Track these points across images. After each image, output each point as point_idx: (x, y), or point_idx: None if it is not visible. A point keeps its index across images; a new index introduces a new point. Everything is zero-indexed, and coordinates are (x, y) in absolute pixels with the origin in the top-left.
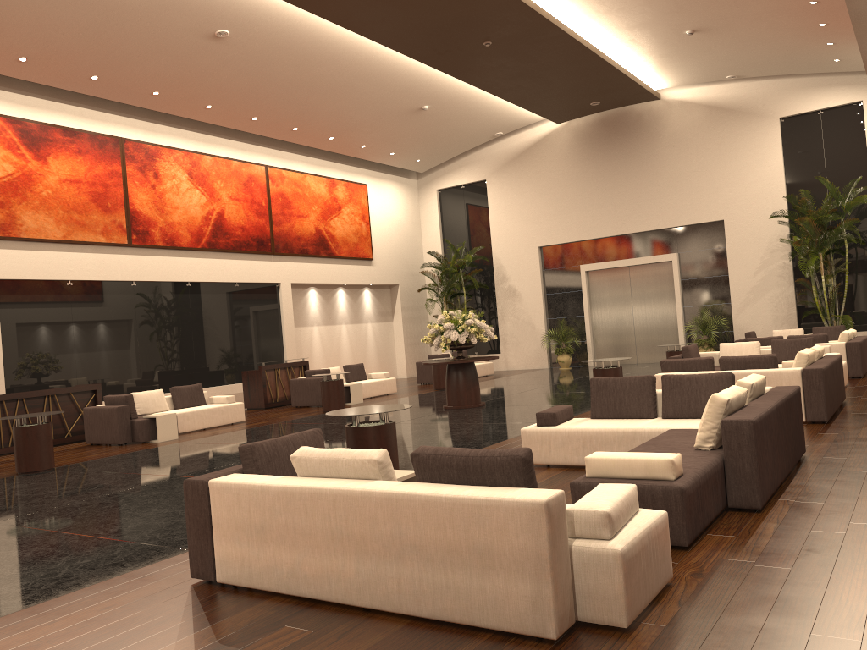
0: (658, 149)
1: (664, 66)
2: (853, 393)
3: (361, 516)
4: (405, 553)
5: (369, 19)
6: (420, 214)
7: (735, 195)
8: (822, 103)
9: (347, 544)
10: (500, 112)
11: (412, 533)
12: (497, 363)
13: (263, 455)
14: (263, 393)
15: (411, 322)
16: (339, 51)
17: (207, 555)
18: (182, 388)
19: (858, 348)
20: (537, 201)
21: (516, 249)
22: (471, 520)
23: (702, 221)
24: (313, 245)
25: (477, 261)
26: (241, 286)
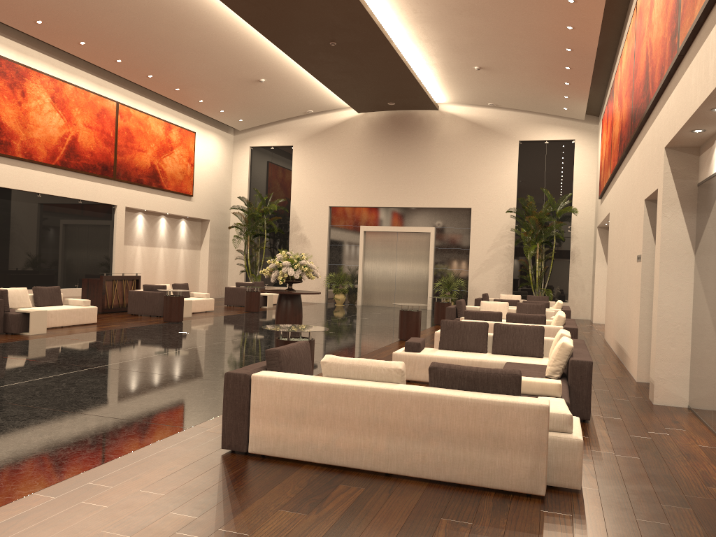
0: (431, 147)
1: (449, 87)
2: None
3: (396, 408)
4: (432, 435)
5: (250, 5)
6: (233, 164)
7: (481, 191)
8: (549, 136)
9: (381, 428)
10: (318, 95)
11: (440, 422)
12: None
13: (284, 358)
14: (102, 300)
15: (216, 253)
16: (212, 22)
17: (242, 432)
18: (44, 288)
19: (569, 314)
20: (332, 170)
21: (310, 205)
22: (490, 415)
23: (456, 206)
24: (147, 176)
25: (276, 210)
26: (84, 203)
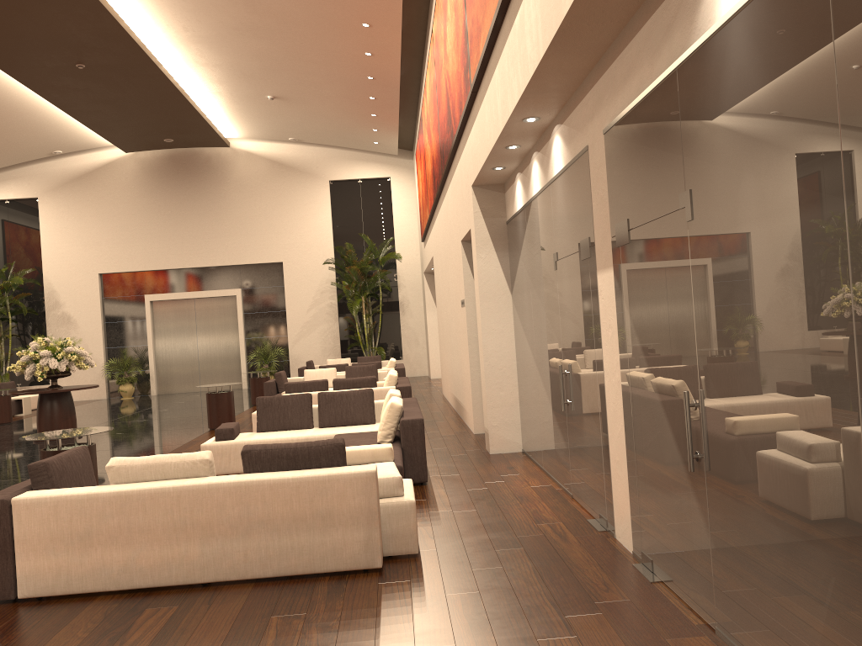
0: (225, 192)
1: (240, 119)
2: None
3: (208, 505)
4: (253, 528)
5: None
6: None
7: (293, 241)
8: (362, 174)
9: (192, 532)
10: (67, 131)
11: (261, 511)
12: None
13: (56, 471)
14: None
15: None
16: None
17: (6, 574)
18: None
19: (403, 372)
20: (99, 226)
21: (72, 274)
22: (315, 493)
23: (264, 261)
24: None
25: (23, 285)
26: None
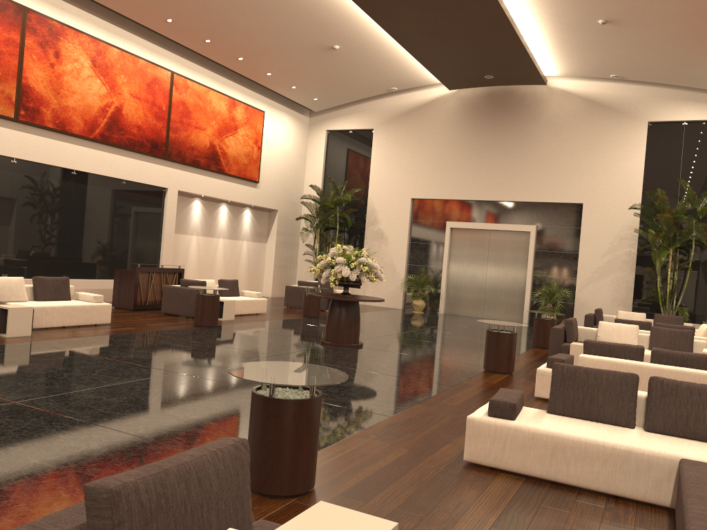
0: (535, 129)
1: (562, 53)
2: None
3: None
4: None
5: None
6: (307, 149)
7: (597, 183)
8: (688, 115)
9: None
10: (402, 67)
11: None
12: None
13: (136, 511)
14: (134, 295)
15: (283, 247)
16: None
17: None
18: (46, 279)
19: None
20: (417, 156)
21: (390, 196)
22: None
23: (563, 201)
24: (206, 158)
25: (352, 202)
26: (128, 184)
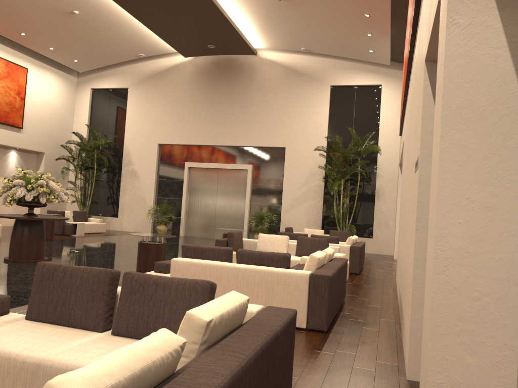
0: (250, 90)
1: (260, 27)
2: (351, 291)
3: None
4: None
5: None
6: (75, 104)
7: (295, 131)
8: (358, 81)
9: None
10: (141, 35)
11: None
12: (114, 224)
13: None
14: None
15: None
16: None
17: None
18: None
19: (358, 251)
20: (162, 110)
21: (141, 142)
22: None
23: (271, 145)
24: None
25: (112, 147)
26: None
